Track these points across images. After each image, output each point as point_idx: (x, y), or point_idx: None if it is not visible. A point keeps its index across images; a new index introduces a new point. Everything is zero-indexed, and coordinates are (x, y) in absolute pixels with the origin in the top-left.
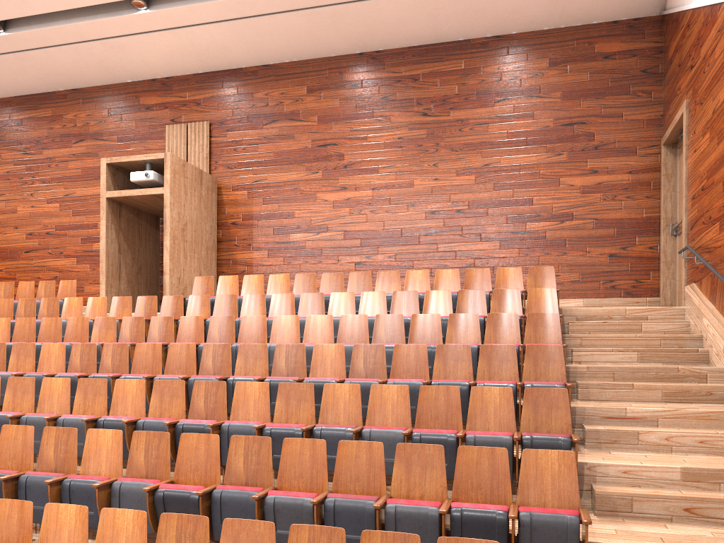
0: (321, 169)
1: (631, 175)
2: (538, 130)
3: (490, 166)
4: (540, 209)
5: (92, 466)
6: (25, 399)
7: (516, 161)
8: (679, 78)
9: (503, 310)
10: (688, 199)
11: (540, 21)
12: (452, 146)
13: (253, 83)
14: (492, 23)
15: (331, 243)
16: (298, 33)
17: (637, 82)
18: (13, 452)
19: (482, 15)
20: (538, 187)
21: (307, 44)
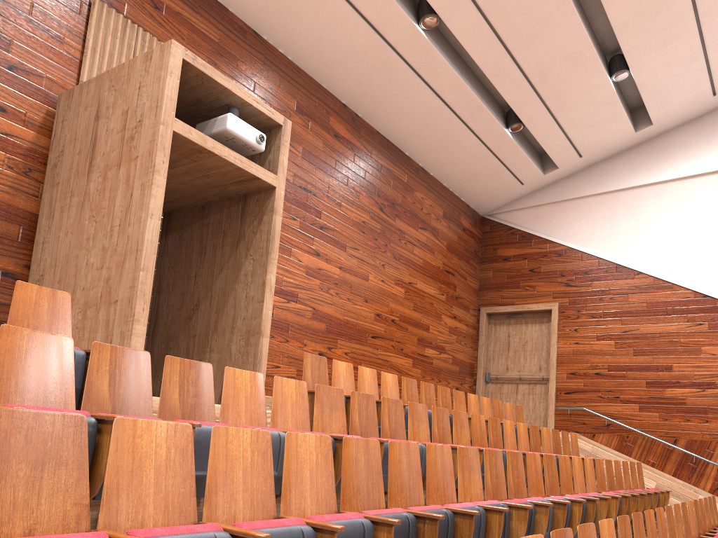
0: (299, 217)
1: (466, 327)
2: (435, 267)
3: (412, 285)
4: (432, 338)
5: None
6: None
7: (424, 288)
8: (531, 279)
9: (564, 449)
10: (558, 370)
11: (450, 178)
12: (394, 252)
13: (240, 45)
14: (435, 160)
15: (300, 320)
16: (339, 44)
17: (472, 257)
18: None
19: (441, 151)
20: (432, 317)
21: (327, 59)
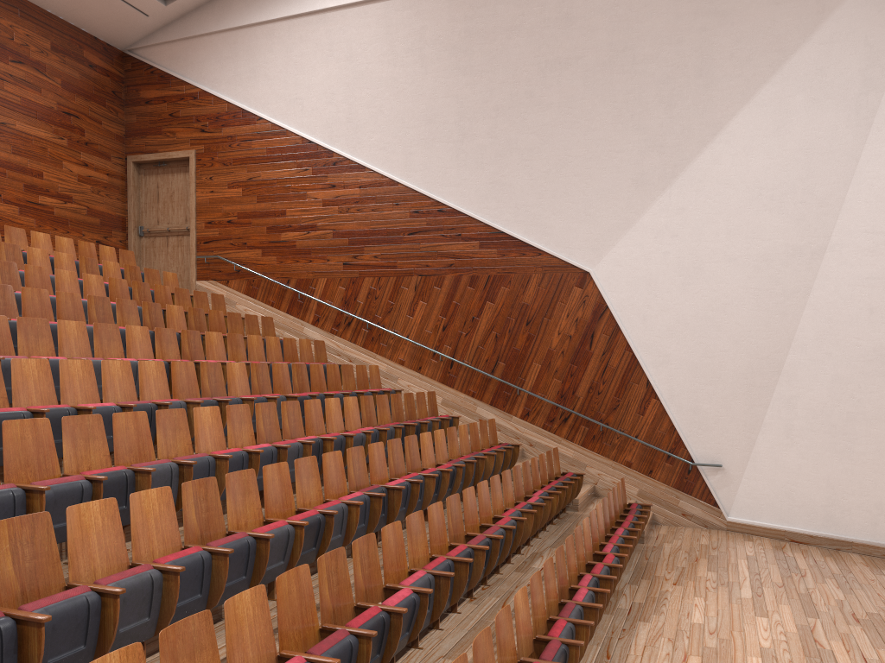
0: None
1: (108, 177)
2: (46, 108)
3: (7, 126)
4: (49, 185)
5: (233, 391)
6: (41, 343)
7: (29, 131)
8: (171, 125)
9: (151, 285)
10: (198, 220)
11: (52, 4)
12: None
13: None
14: None
15: None
16: None
17: (110, 99)
18: (182, 385)
19: None
20: (47, 163)
21: None
